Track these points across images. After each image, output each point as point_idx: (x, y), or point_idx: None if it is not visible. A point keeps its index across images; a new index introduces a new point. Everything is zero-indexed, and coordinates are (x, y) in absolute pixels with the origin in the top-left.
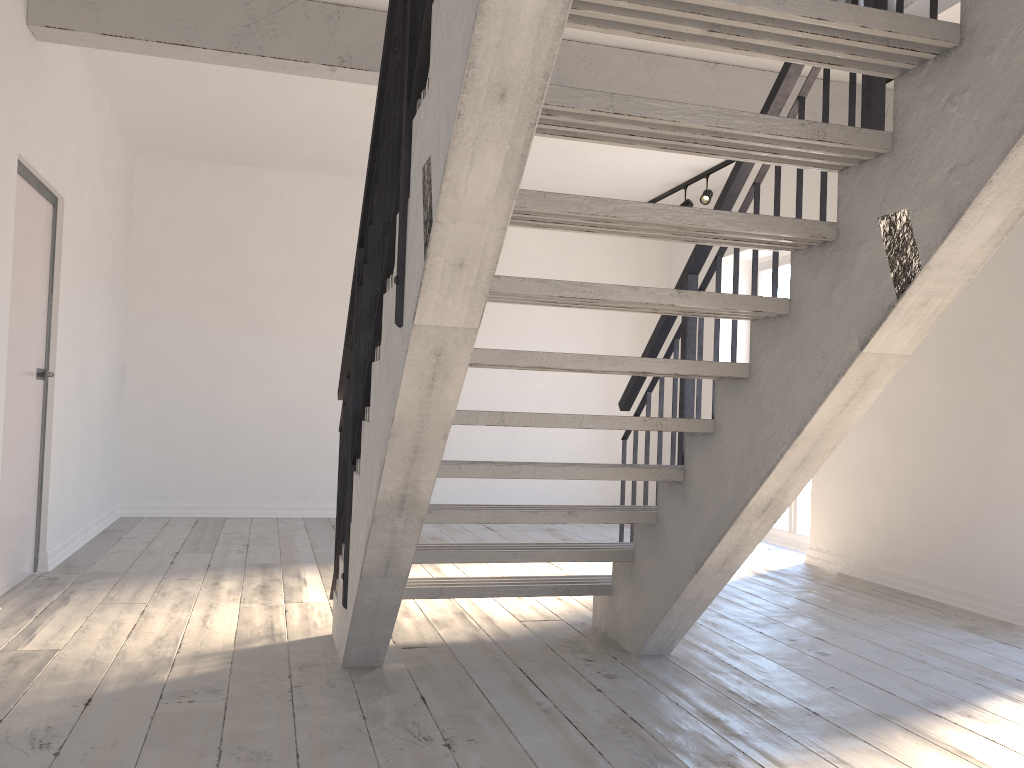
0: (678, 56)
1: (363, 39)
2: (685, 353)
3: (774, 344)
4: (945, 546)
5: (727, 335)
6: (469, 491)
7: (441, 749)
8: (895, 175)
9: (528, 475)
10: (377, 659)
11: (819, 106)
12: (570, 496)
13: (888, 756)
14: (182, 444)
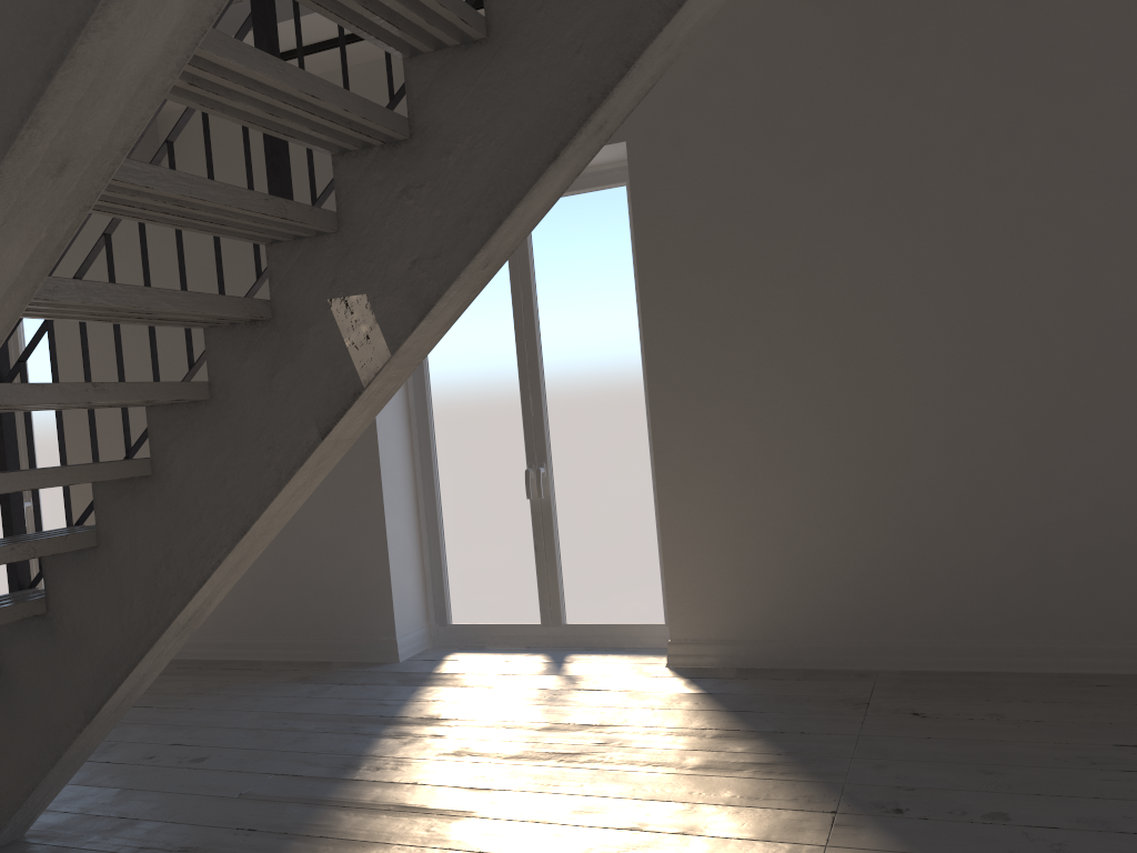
0: None
1: None
2: (5, 444)
3: (191, 434)
4: (251, 602)
5: None
6: None
7: None
8: (346, 258)
9: None
10: None
11: None
12: None
13: (353, 841)
14: None
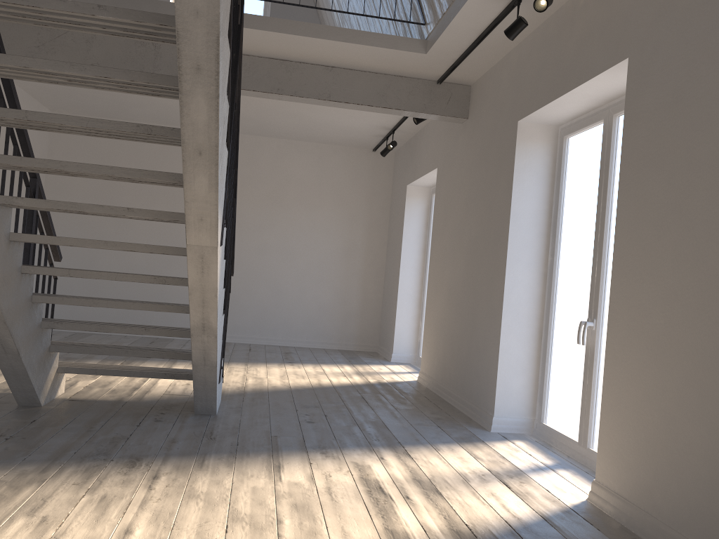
0: (307, 63)
1: (107, 54)
2: None
3: None
4: (458, 371)
5: (411, 235)
6: (250, 326)
7: (1, 440)
8: None
9: (103, 305)
10: (36, 402)
11: (402, 94)
12: (317, 334)
13: (233, 463)
14: (71, 287)
